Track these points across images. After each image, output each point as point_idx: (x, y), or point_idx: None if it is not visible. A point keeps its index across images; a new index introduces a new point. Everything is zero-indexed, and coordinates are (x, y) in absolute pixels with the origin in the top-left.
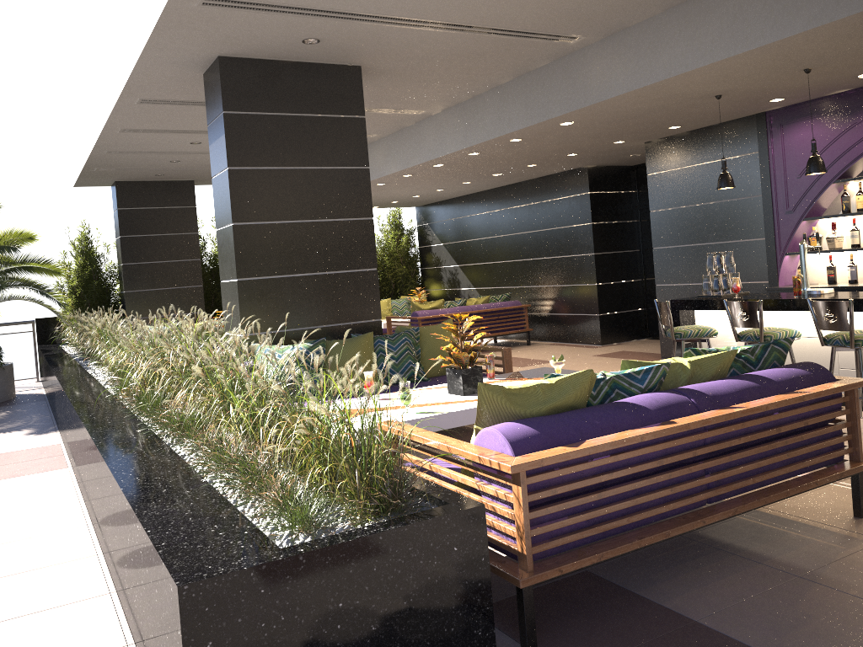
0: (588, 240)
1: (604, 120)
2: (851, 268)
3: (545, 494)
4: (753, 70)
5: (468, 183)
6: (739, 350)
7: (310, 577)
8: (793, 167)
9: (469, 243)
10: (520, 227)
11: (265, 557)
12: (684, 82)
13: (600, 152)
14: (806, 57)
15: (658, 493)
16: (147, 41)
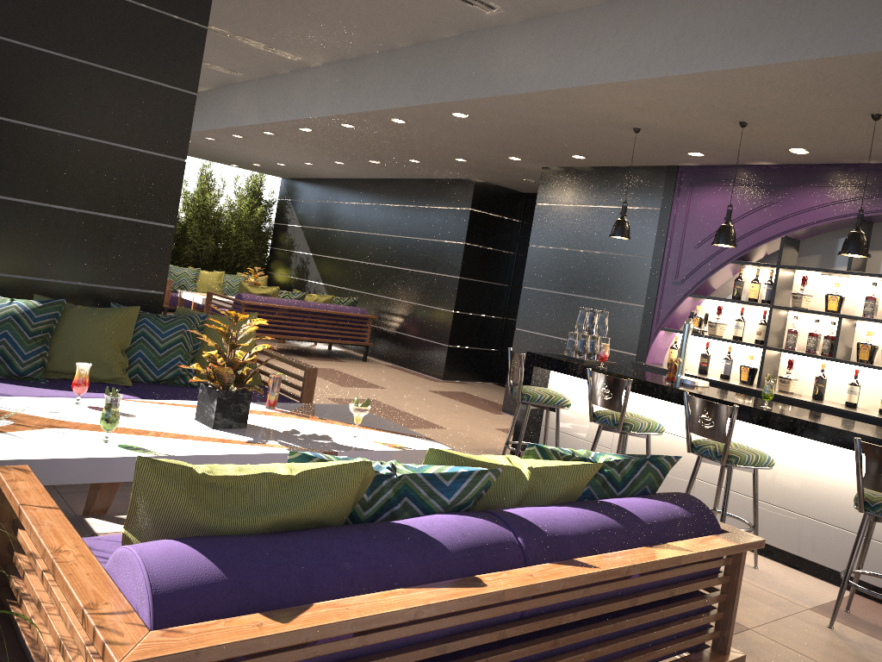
0: (457, 261)
1: (504, 123)
2: (727, 361)
3: None
4: (686, 104)
5: (341, 163)
6: (603, 461)
7: None
8: (693, 234)
9: (330, 232)
10: (388, 229)
11: None
12: (606, 98)
13: (492, 165)
14: (750, 105)
15: None
16: None
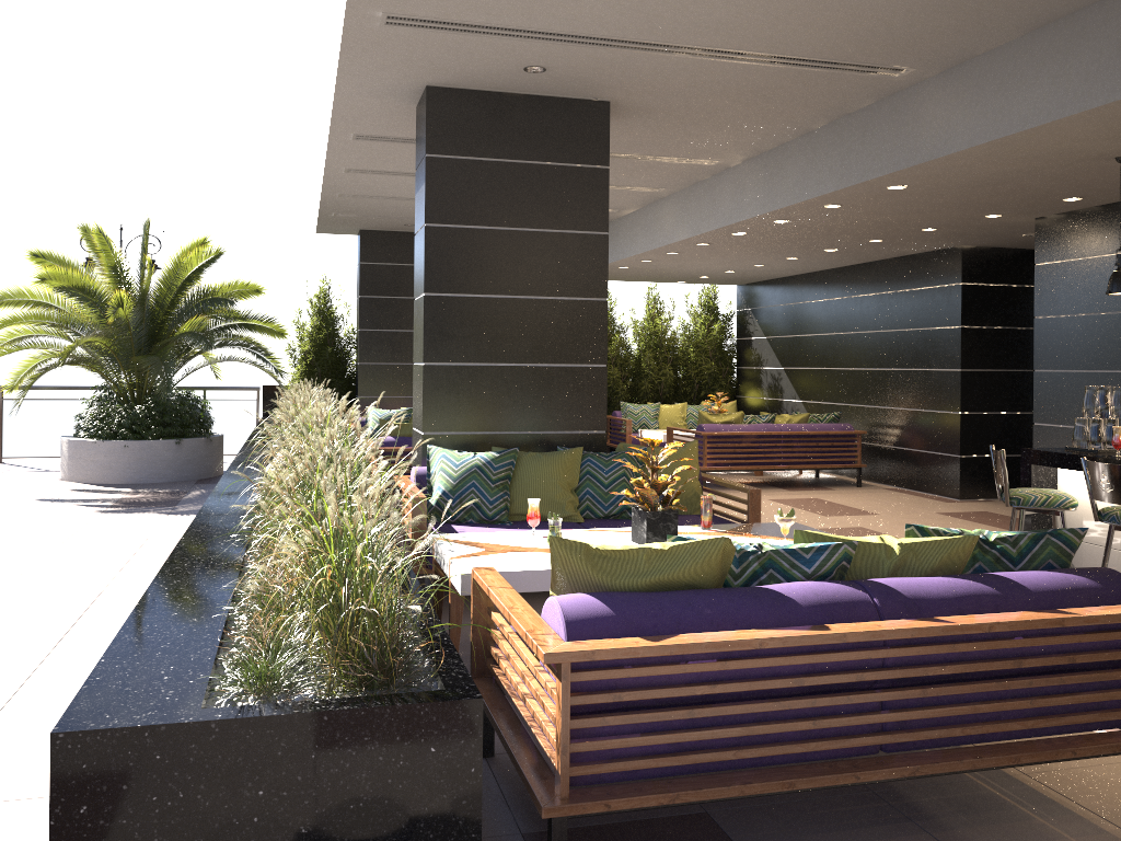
0: (954, 350)
1: (953, 184)
2: None
3: (603, 698)
4: None
5: (794, 259)
6: (994, 538)
7: (223, 751)
8: None
9: (799, 339)
10: (865, 324)
11: (174, 716)
12: (1053, 137)
13: (971, 228)
14: None
15: (791, 724)
16: (337, 67)
